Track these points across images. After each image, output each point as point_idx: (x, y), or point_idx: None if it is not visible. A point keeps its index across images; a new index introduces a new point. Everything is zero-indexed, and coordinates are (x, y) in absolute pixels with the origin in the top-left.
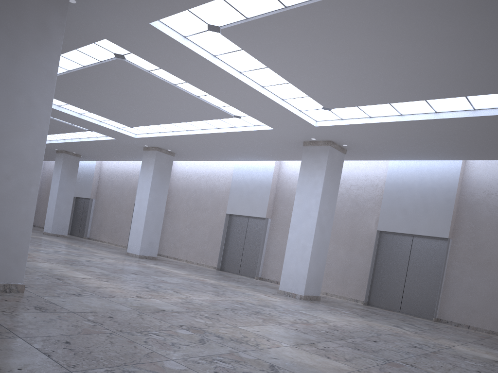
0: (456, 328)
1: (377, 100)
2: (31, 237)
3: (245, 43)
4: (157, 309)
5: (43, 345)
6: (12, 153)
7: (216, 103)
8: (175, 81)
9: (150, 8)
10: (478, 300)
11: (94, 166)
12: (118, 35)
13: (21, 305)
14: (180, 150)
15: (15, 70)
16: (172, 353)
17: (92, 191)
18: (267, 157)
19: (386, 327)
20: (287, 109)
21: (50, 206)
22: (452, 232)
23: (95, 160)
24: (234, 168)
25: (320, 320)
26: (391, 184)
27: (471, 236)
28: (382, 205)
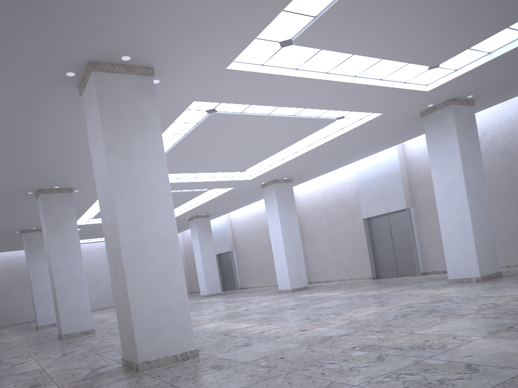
0: None
1: (490, 30)
2: (192, 304)
3: (322, 42)
4: (324, 337)
5: None
6: (151, 234)
7: (314, 114)
8: (268, 111)
9: (221, 54)
10: None
11: (224, 220)
12: (203, 92)
13: (200, 369)
14: (296, 174)
15: (131, 162)
16: (353, 379)
17: (229, 244)
18: (386, 145)
19: None
20: (390, 87)
21: (198, 270)
22: None
23: (223, 214)
24: (355, 170)
25: (510, 298)
26: None
27: None
28: None
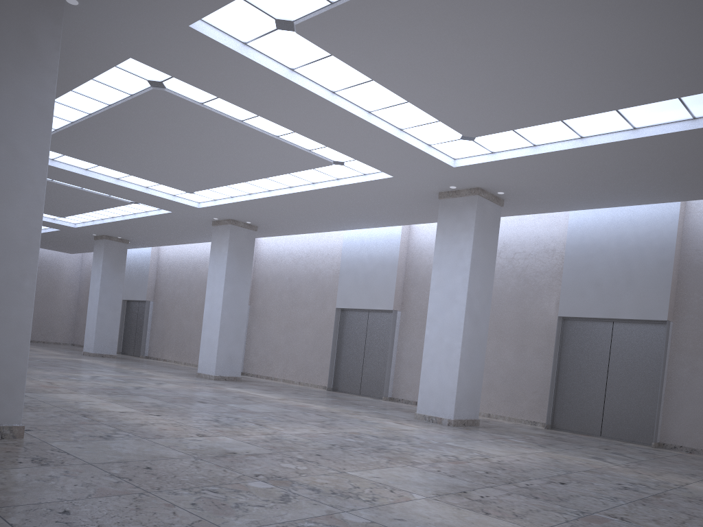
0: (690, 455)
1: (542, 117)
2: (64, 360)
3: (334, 45)
4: (224, 451)
5: (24, 518)
6: None
7: (305, 145)
8: (241, 116)
9: (185, 0)
10: None
11: (148, 255)
12: (147, 49)
13: (12, 457)
14: (264, 222)
15: None
16: (232, 521)
17: (148, 290)
18: (389, 221)
19: (580, 460)
20: (409, 144)
21: (90, 314)
22: (672, 312)
23: (149, 245)
24: (344, 241)
25: (477, 455)
26: (575, 246)
27: (702, 315)
28: (564, 279)
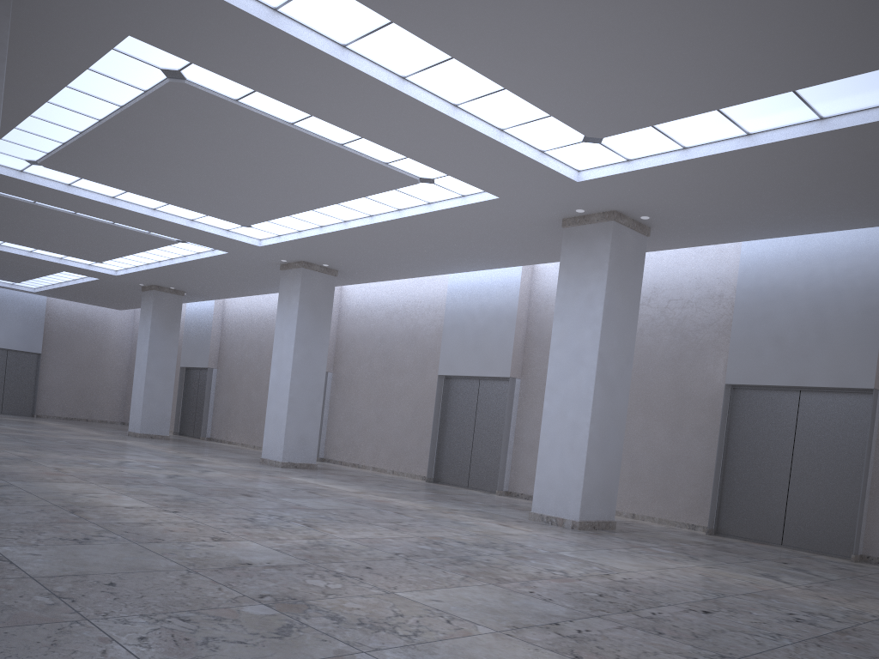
0: None
1: (690, 105)
2: (98, 442)
3: (392, 6)
4: (236, 562)
5: None
6: None
7: (380, 156)
8: (291, 117)
9: None
10: None
11: (211, 311)
12: (148, 22)
13: None
14: (345, 264)
15: None
16: None
17: (210, 355)
18: (504, 261)
19: (742, 579)
20: (513, 149)
21: (136, 385)
22: None
23: (211, 298)
24: (448, 289)
25: (596, 570)
26: (749, 289)
27: None
28: (734, 334)
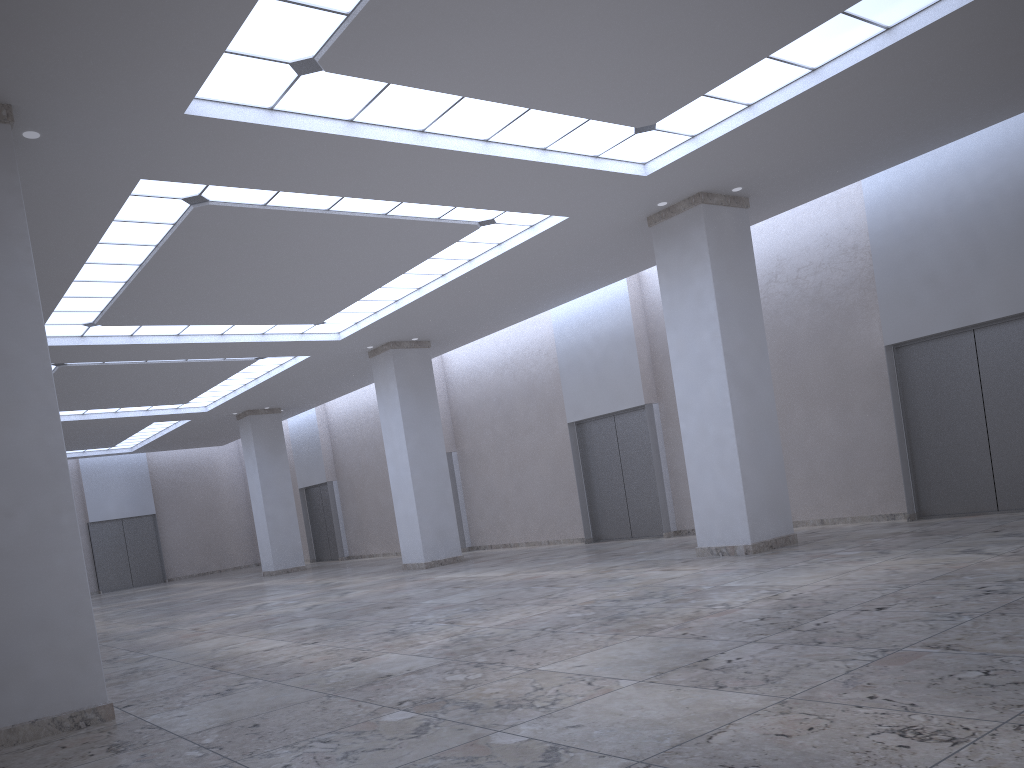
0: None
1: (734, 62)
2: (233, 591)
3: (384, 69)
4: (376, 676)
5: None
6: (2, 464)
7: (429, 213)
8: (324, 204)
9: (160, 83)
10: None
11: (314, 420)
12: (154, 161)
13: (85, 750)
14: (435, 332)
15: None
16: None
17: (326, 467)
18: (602, 279)
19: (936, 562)
20: (563, 165)
21: (258, 521)
22: None
23: (309, 407)
24: (554, 326)
25: (764, 593)
26: (883, 232)
27: None
28: (879, 286)
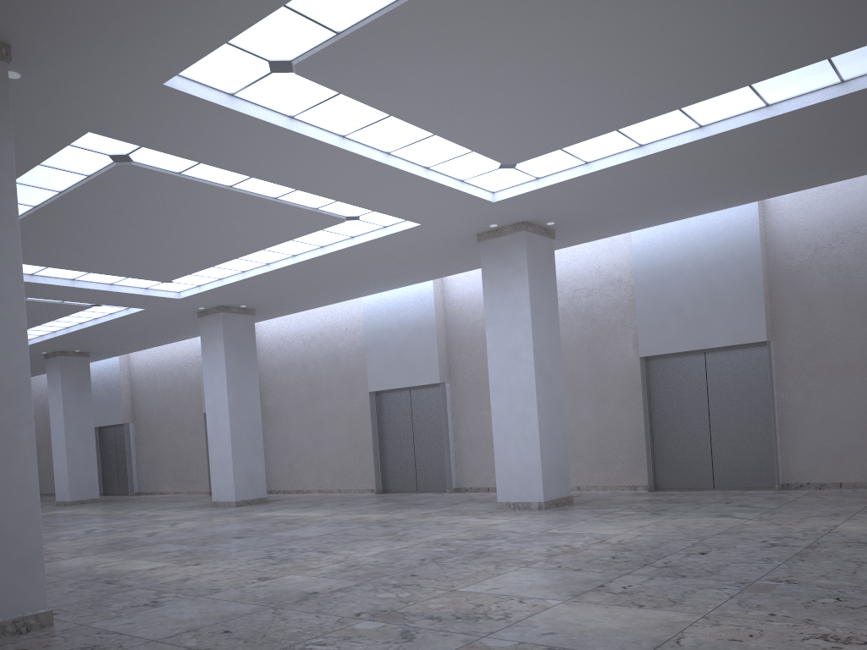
0: (821, 492)
1: (594, 129)
2: None
3: (343, 81)
4: (303, 593)
5: None
6: None
7: (311, 203)
8: (230, 181)
9: (158, 54)
10: (846, 436)
11: (117, 367)
12: (111, 119)
13: None
14: (263, 302)
15: None
16: None
17: (124, 410)
18: (418, 277)
19: (707, 522)
20: (439, 183)
21: (57, 453)
22: (770, 330)
23: (117, 354)
24: (364, 310)
25: (591, 538)
26: (645, 272)
27: (805, 328)
28: (639, 312)
